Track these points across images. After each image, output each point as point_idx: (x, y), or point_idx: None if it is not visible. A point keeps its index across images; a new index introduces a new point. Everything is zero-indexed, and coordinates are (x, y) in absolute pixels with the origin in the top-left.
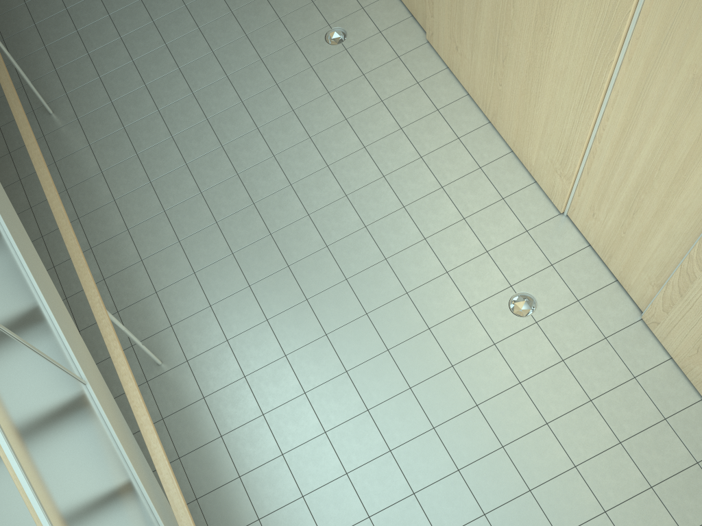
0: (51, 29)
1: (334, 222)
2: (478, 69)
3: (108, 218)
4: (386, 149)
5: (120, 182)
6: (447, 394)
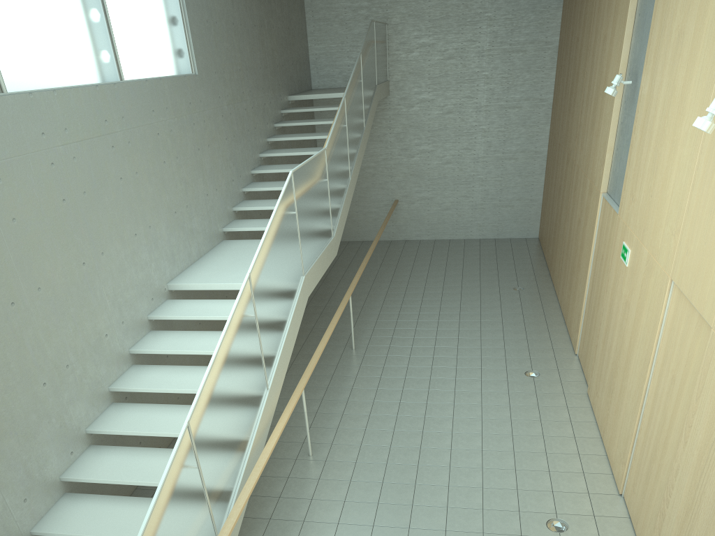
0: (383, 324)
1: (464, 440)
2: (602, 402)
3: (342, 392)
4: (523, 424)
5: (362, 383)
6: None
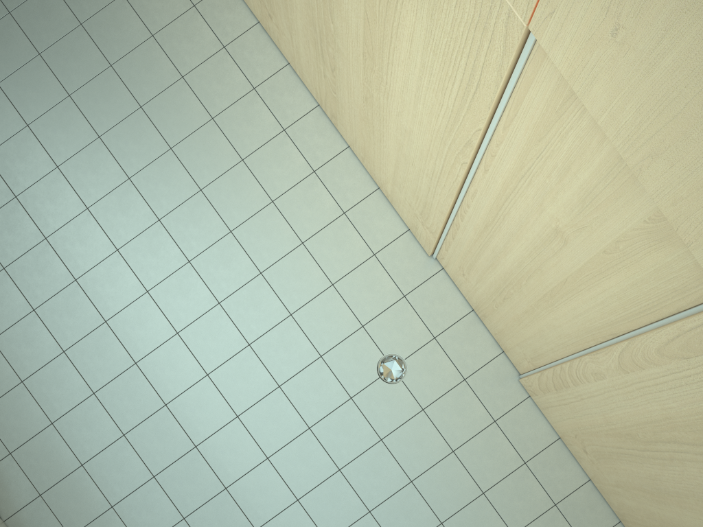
0: None
1: None
2: None
3: None
4: None
5: None
6: (37, 87)
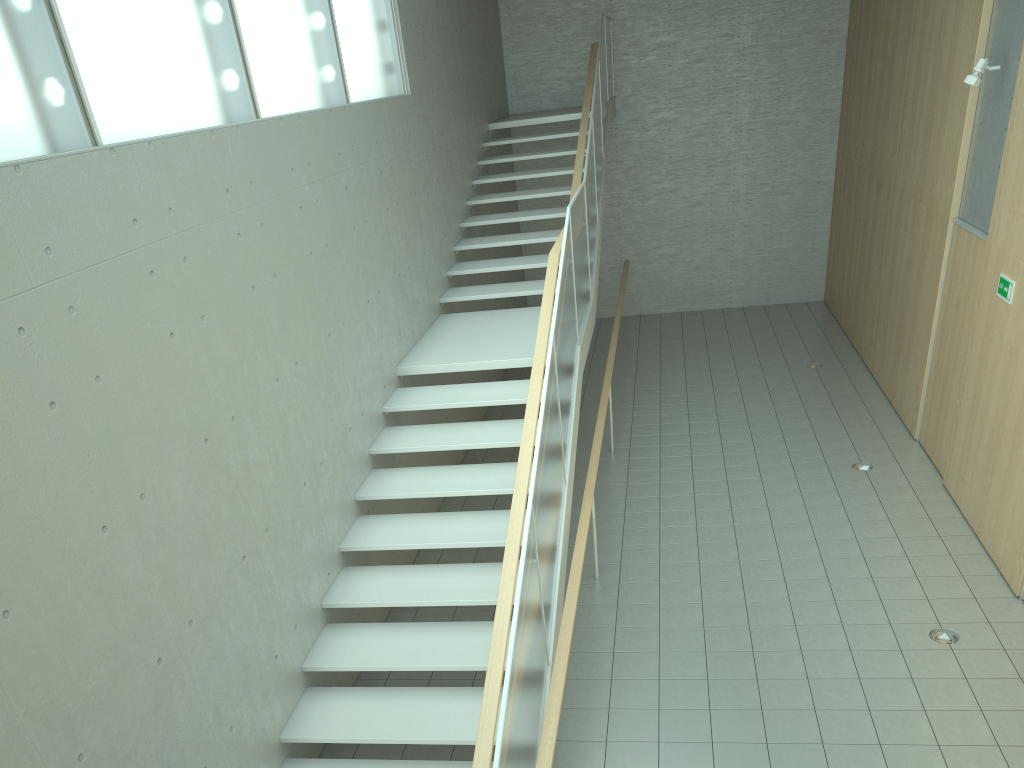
0: (642, 419)
1: (795, 549)
2: (974, 489)
3: (614, 504)
4: (867, 526)
5: (637, 491)
6: (833, 664)
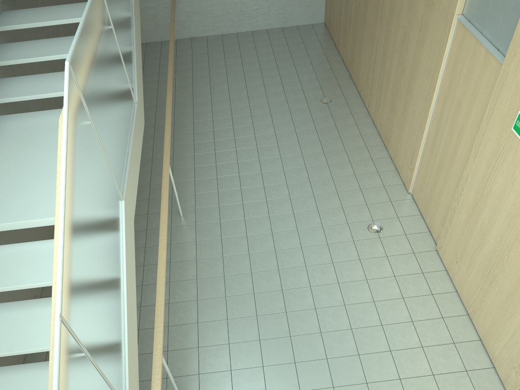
0: (202, 171)
1: (337, 343)
2: (469, 280)
3: (188, 288)
4: (388, 308)
5: (205, 269)
6: None
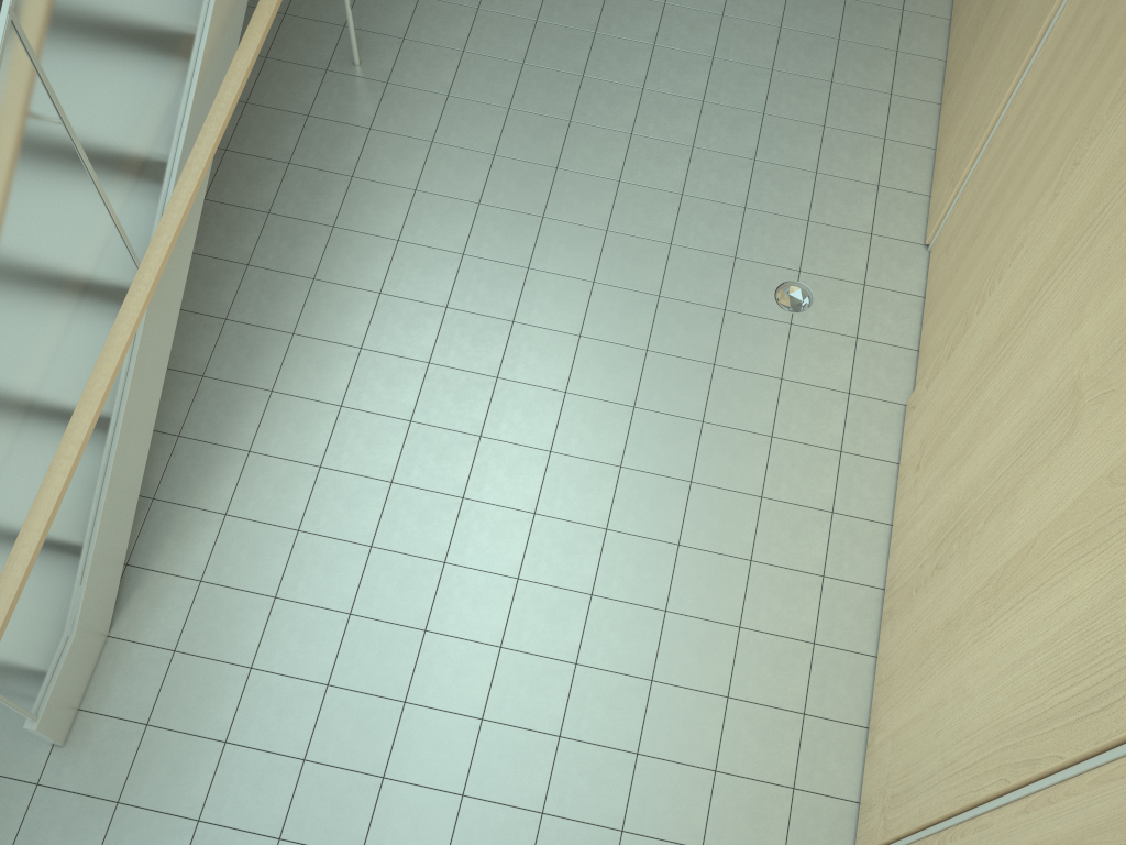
0: None
1: (674, 72)
2: (970, 19)
3: None
4: (801, 46)
5: None
6: (625, 317)
